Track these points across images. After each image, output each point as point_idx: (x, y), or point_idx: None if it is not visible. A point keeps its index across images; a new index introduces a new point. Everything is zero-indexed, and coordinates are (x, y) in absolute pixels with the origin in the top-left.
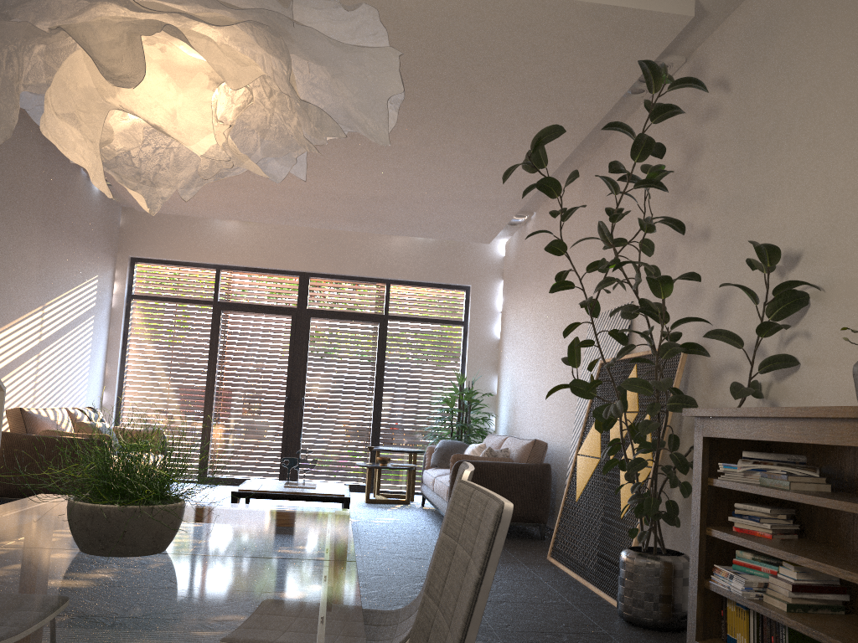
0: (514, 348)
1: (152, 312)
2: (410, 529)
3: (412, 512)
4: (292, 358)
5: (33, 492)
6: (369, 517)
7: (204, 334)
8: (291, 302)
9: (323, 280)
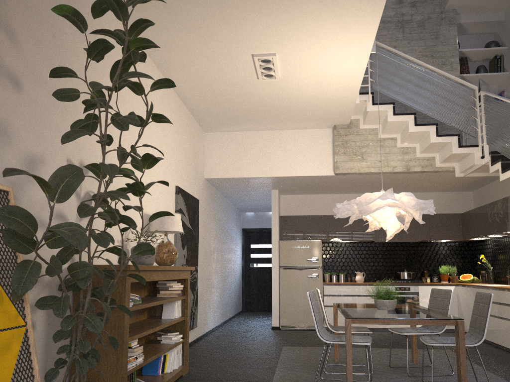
0: None
1: None
2: None
3: None
4: None
5: None
6: None
7: None
8: None
9: None
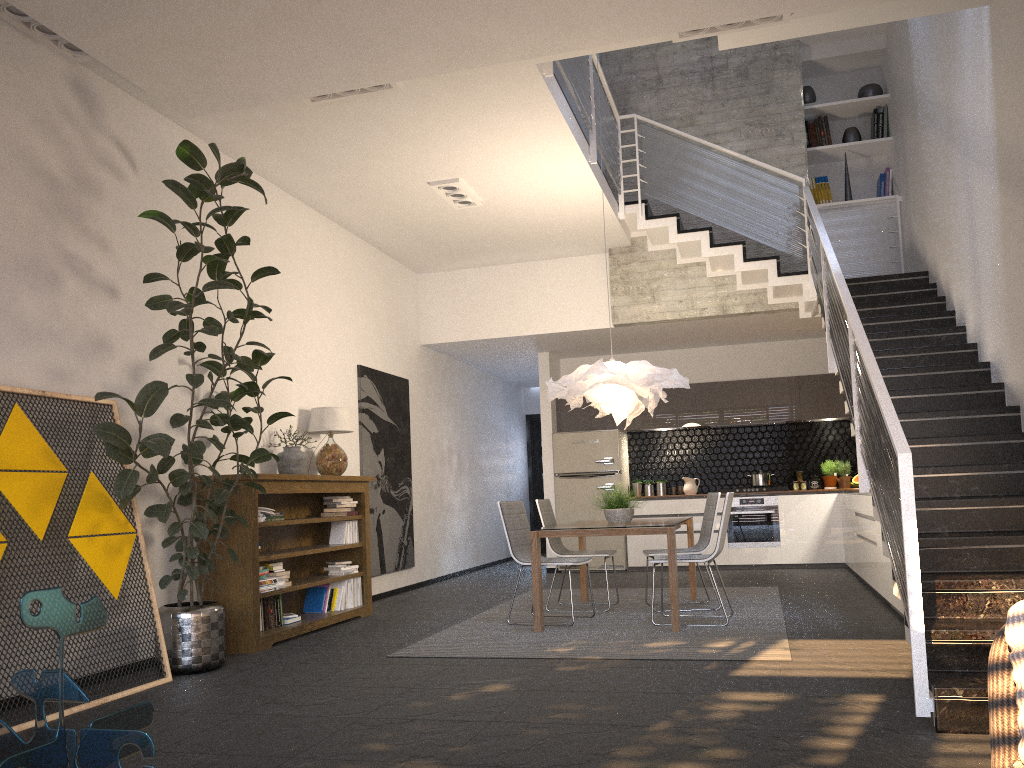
0: None
1: None
2: None
3: None
4: None
5: None
6: None
7: None
8: None
9: None
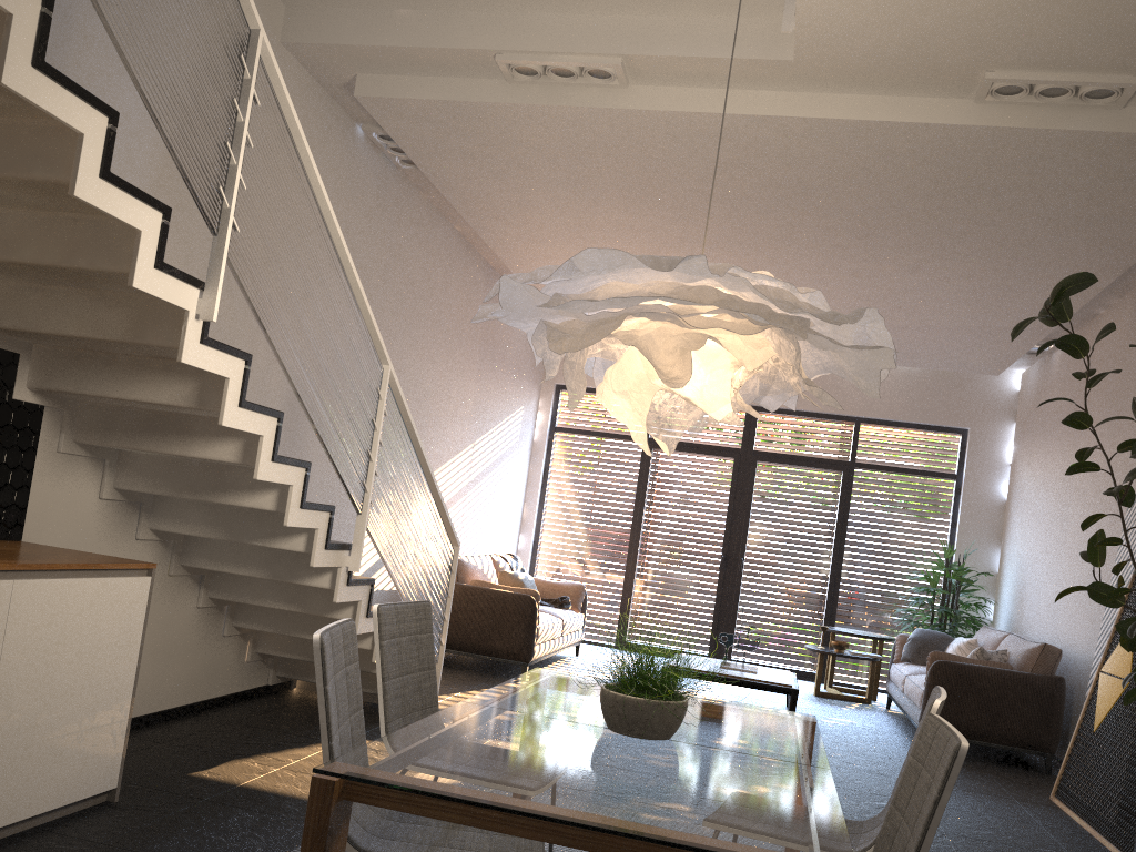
0: (1025, 516)
1: (576, 447)
2: (871, 737)
3: (874, 715)
4: (731, 509)
5: (461, 644)
6: (818, 715)
7: (631, 475)
8: (734, 441)
9: (774, 416)
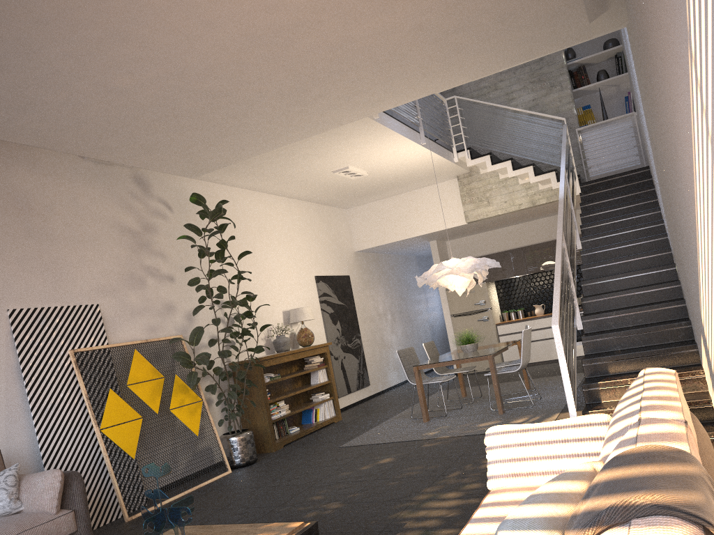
0: None
1: None
2: None
3: None
4: None
5: None
6: None
7: None
8: None
9: None
